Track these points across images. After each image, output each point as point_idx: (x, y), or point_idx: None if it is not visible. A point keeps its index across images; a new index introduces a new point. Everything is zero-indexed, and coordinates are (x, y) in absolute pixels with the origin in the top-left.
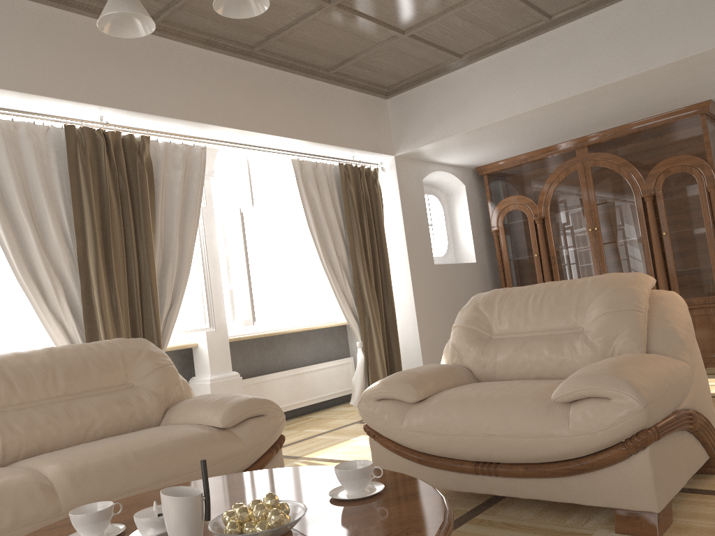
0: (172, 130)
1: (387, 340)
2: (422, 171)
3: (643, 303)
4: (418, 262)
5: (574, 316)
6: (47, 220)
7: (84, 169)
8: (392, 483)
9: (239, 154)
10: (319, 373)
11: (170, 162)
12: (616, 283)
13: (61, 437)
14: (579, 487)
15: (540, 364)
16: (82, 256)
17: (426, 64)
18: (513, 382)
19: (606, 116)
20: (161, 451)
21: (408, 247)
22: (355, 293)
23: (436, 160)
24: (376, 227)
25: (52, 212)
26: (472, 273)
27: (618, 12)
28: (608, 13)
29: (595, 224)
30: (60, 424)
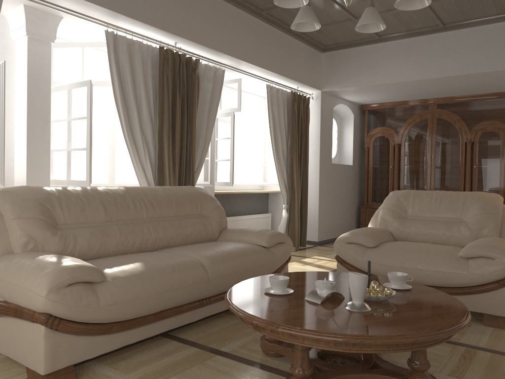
0: (208, 56)
1: (300, 206)
2: (333, 102)
3: (500, 211)
4: (324, 160)
5: (459, 212)
6: (143, 105)
7: (167, 76)
8: (410, 285)
9: (233, 75)
10: (252, 221)
11: (206, 77)
12: (486, 198)
13: (177, 240)
14: (466, 301)
15: (437, 236)
16: (160, 131)
17: (357, 37)
18: (425, 244)
19: (457, 89)
20: (244, 255)
21: (320, 150)
22: (289, 175)
23: (343, 97)
24: (304, 135)
25: (146, 101)
26: (349, 172)
27: (486, 31)
28: (480, 30)
29: (432, 153)
30: (177, 232)
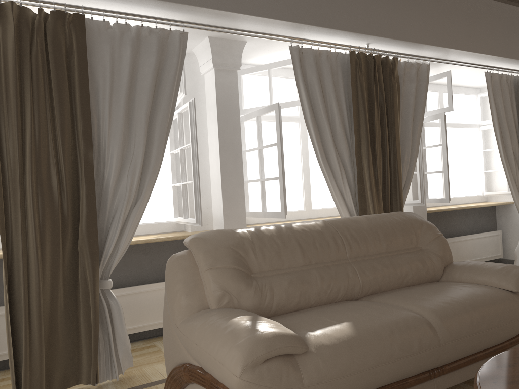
0: (407, 52)
1: None
2: None
3: None
4: None
5: None
6: (336, 122)
7: (361, 84)
8: None
9: (438, 69)
10: (477, 241)
11: (406, 77)
12: None
13: (390, 283)
14: None
15: None
16: (357, 148)
17: None
18: None
19: None
20: (486, 306)
21: None
22: None
23: None
24: None
25: (339, 116)
26: None
27: None
28: None
29: None
30: (389, 274)
